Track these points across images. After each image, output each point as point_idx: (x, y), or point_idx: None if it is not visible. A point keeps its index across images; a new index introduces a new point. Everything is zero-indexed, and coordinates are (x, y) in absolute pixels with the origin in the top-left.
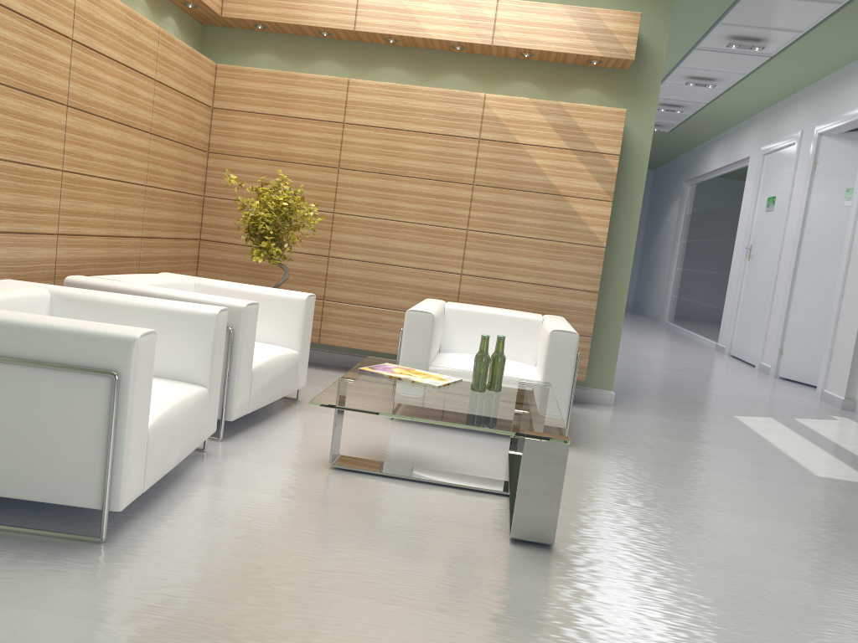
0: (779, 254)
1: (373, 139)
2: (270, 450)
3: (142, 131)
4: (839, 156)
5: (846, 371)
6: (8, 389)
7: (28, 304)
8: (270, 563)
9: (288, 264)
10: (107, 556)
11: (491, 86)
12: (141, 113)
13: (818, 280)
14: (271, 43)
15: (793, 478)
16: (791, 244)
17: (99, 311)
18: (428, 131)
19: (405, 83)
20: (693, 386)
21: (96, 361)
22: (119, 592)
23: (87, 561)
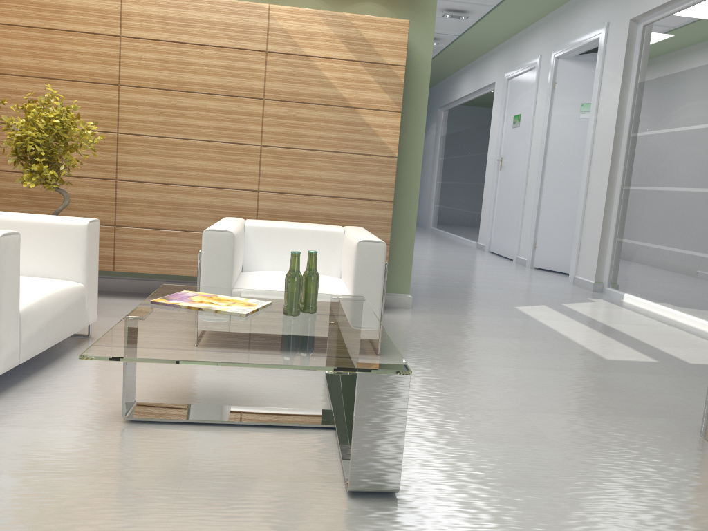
0: (528, 163)
1: (154, 53)
2: (48, 406)
3: None
4: (573, 76)
5: (594, 259)
6: None
7: None
8: None
9: (72, 190)
10: None
11: None
12: None
13: (562, 183)
14: None
15: (589, 365)
16: (537, 153)
17: None
18: (213, 43)
19: None
20: (471, 282)
21: None
22: None
23: None
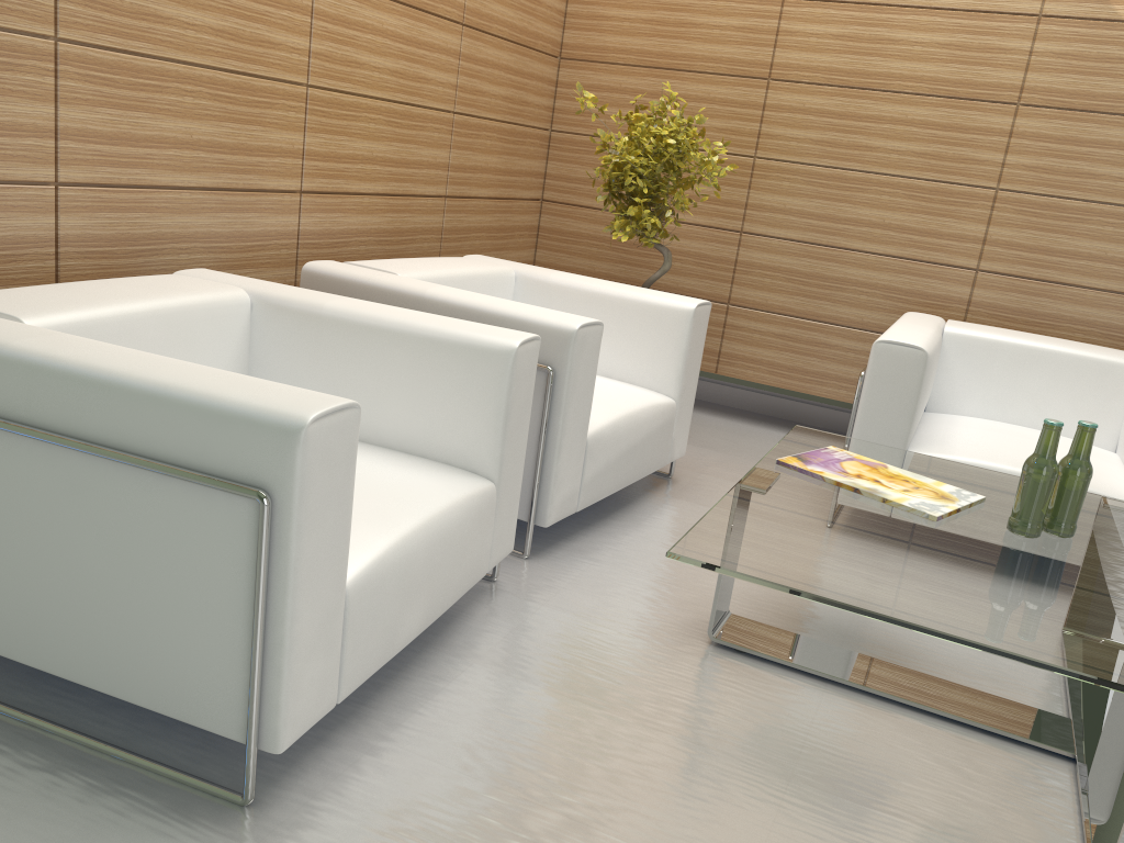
0: None
1: (833, 25)
2: (606, 586)
3: (447, 21)
4: None
5: None
6: (91, 500)
7: (205, 317)
8: None
9: (674, 244)
10: None
11: None
12: None
13: None
14: None
15: None
16: None
17: (322, 333)
18: (939, 4)
19: None
20: None
21: (232, 464)
22: None
23: None
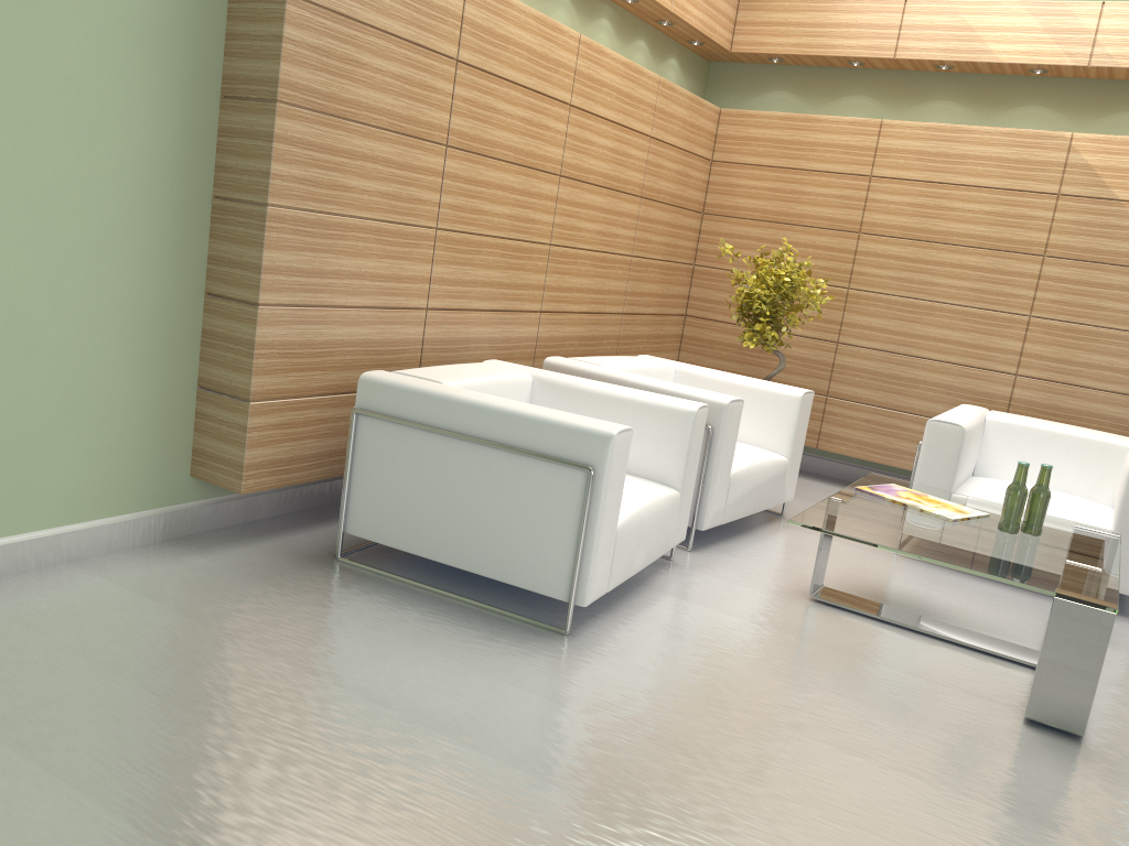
0: None
1: (907, 196)
2: (742, 568)
3: (631, 196)
4: None
5: None
6: (494, 473)
7: (512, 387)
8: (728, 686)
9: (786, 350)
10: (570, 648)
11: (1084, 120)
12: (632, 175)
13: None
14: (787, 78)
15: None
16: None
17: (576, 399)
18: (984, 184)
19: (959, 120)
20: None
21: (574, 454)
22: (579, 683)
23: (552, 649)
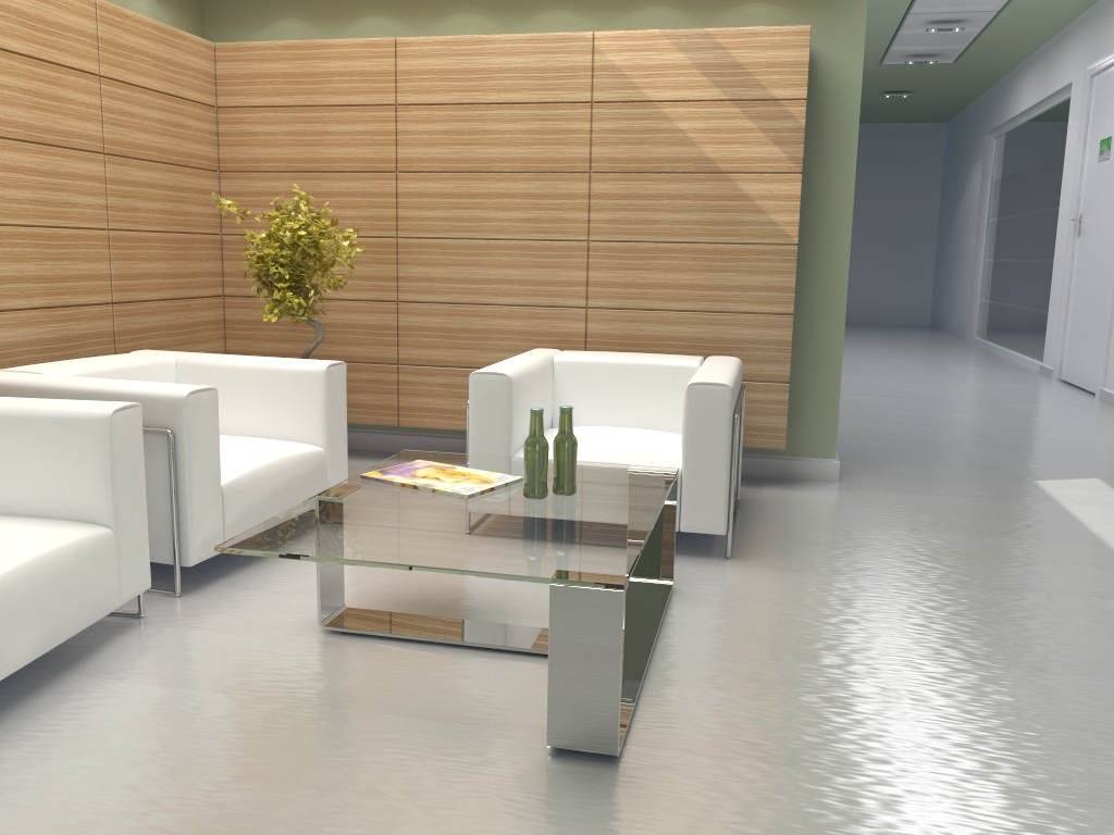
0: None
1: (439, 123)
2: (246, 606)
3: (86, 152)
4: None
5: None
6: None
7: None
8: (107, 826)
9: (344, 319)
10: None
11: (610, 21)
12: (79, 126)
13: None
14: (293, 3)
15: (1103, 587)
16: None
17: None
18: (516, 100)
19: (486, 34)
20: (983, 436)
21: None
22: None
23: None
